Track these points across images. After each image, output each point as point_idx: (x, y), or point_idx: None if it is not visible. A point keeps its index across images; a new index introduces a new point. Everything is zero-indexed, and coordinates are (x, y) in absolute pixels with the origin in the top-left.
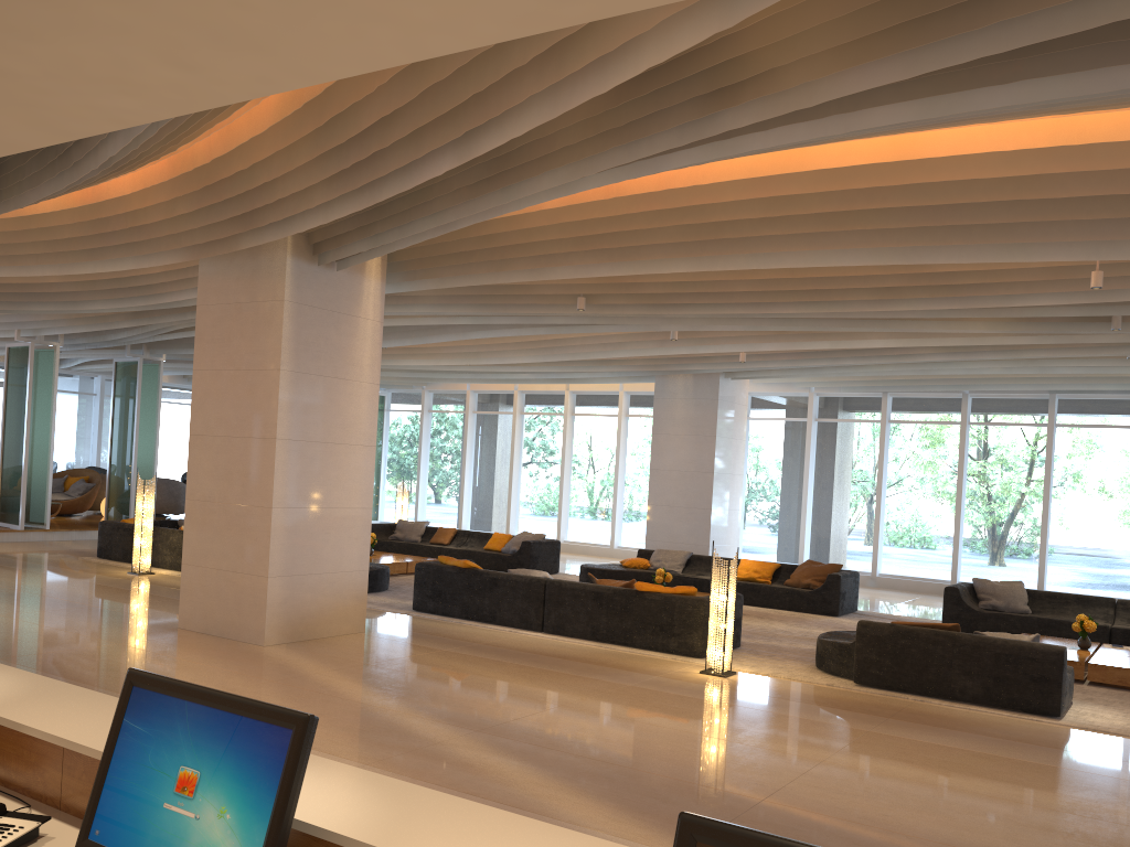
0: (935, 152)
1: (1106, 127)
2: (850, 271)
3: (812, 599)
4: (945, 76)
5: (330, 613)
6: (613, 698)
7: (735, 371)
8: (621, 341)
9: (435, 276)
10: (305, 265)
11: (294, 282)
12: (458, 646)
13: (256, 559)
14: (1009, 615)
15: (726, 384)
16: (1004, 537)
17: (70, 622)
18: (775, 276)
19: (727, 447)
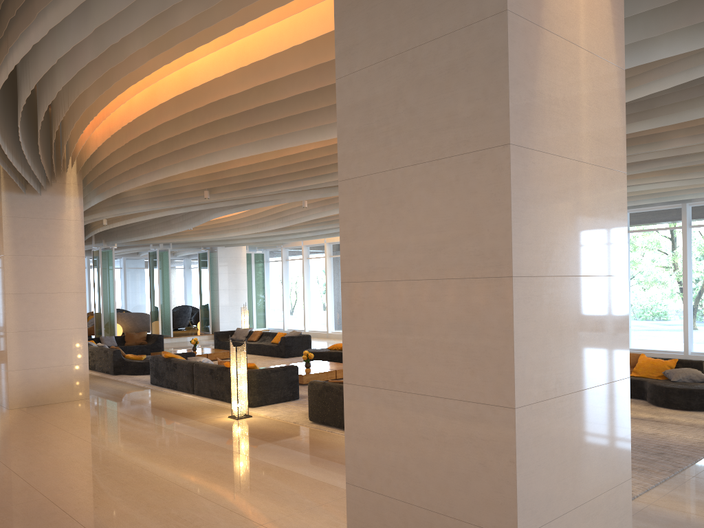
0: (196, 83)
1: (256, 51)
2: (314, 156)
3: None
4: (0, 52)
5: (60, 389)
6: (128, 435)
7: None
8: (304, 210)
9: (104, 190)
10: (16, 195)
11: (9, 206)
12: (121, 405)
13: (5, 361)
14: None
15: None
16: None
17: None
18: (281, 164)
19: None
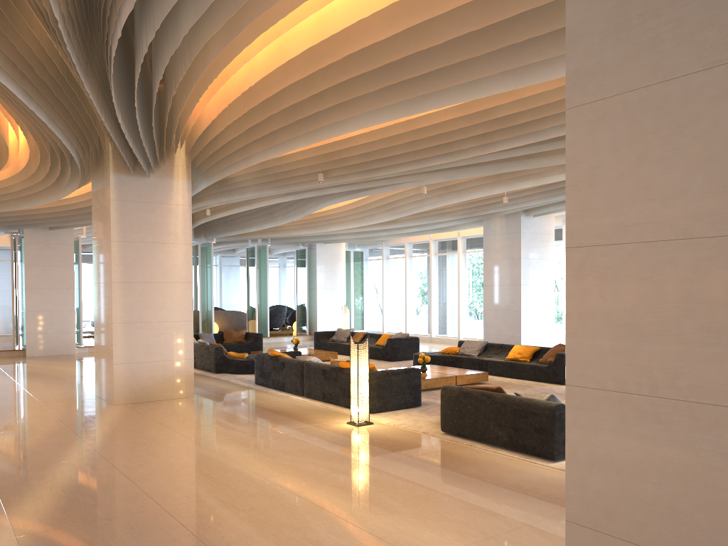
0: (335, 29)
1: None
2: (449, 128)
3: (547, 372)
4: None
5: (164, 385)
6: (241, 438)
7: (518, 210)
8: (419, 199)
9: (213, 173)
10: (124, 177)
11: (117, 188)
12: (227, 405)
13: (110, 354)
14: None
15: (529, 220)
16: None
17: (48, 392)
18: (409, 139)
19: (534, 265)
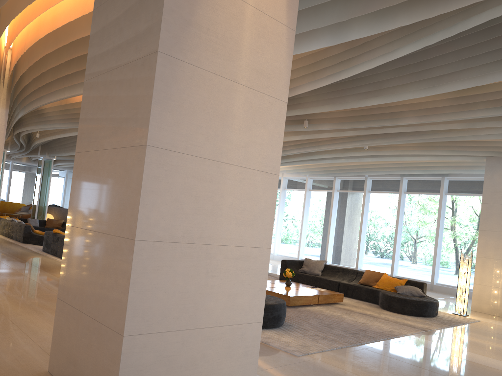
0: (59, 25)
1: (93, 4)
2: None
3: None
4: None
5: None
6: None
7: None
8: None
9: (23, 106)
10: None
11: None
12: (7, 259)
13: None
14: (302, 274)
15: None
16: (381, 248)
17: None
18: None
19: None
